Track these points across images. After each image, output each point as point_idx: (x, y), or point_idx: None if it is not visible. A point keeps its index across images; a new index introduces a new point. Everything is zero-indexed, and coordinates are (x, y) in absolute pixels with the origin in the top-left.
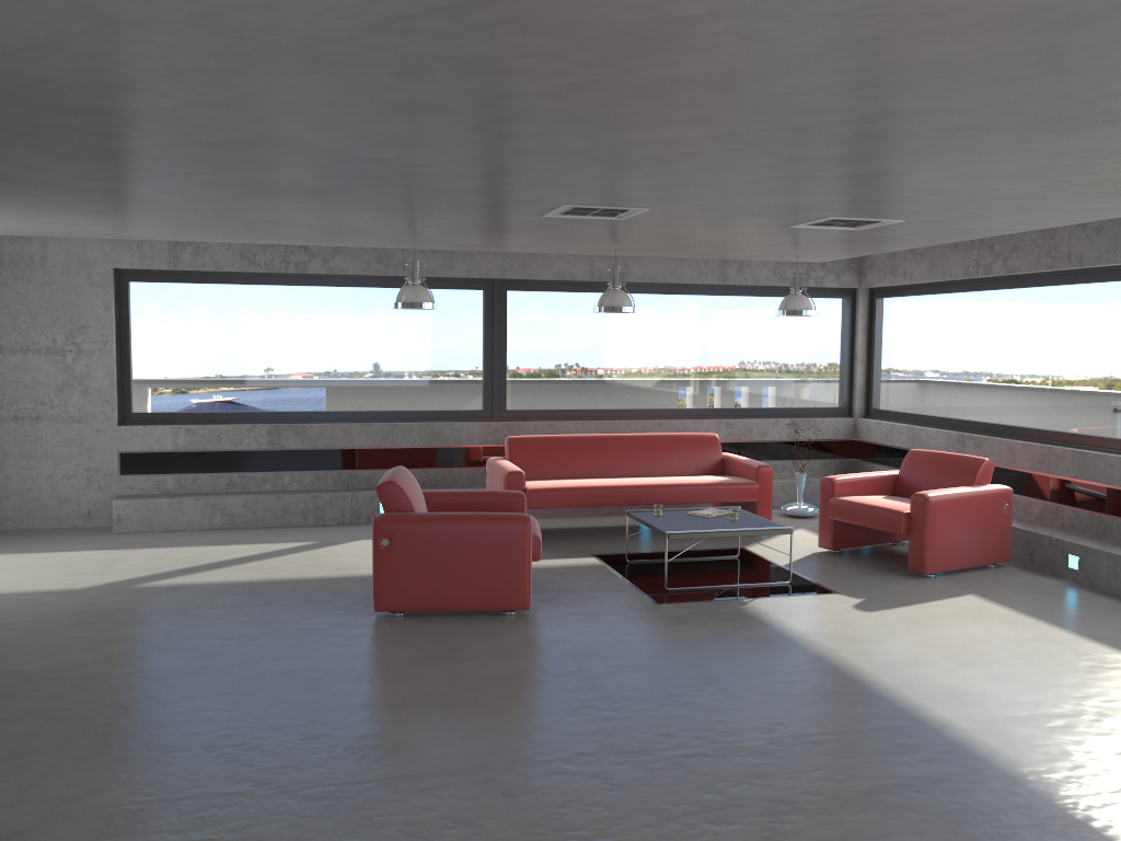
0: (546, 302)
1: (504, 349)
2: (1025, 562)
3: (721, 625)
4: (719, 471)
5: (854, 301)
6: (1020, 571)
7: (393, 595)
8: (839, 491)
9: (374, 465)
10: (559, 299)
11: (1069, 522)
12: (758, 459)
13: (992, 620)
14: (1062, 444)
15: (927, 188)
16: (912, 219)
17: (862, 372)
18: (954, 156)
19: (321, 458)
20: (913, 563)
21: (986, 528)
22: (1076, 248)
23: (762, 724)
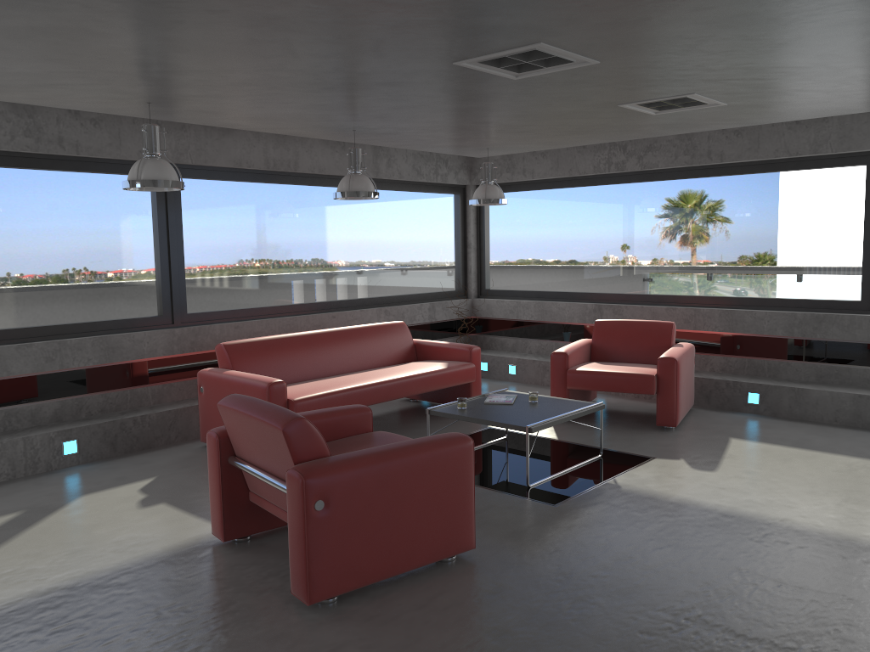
0: (219, 192)
1: (181, 245)
2: (700, 403)
3: (655, 516)
4: (414, 357)
5: (465, 197)
6: (708, 411)
7: (333, 575)
8: (570, 362)
9: (40, 396)
10: (232, 189)
11: (719, 367)
12: None
13: (796, 458)
14: (701, 305)
15: None
16: (736, 103)
17: (474, 259)
18: None
19: None
20: (663, 418)
21: (691, 380)
22: (716, 147)
23: None
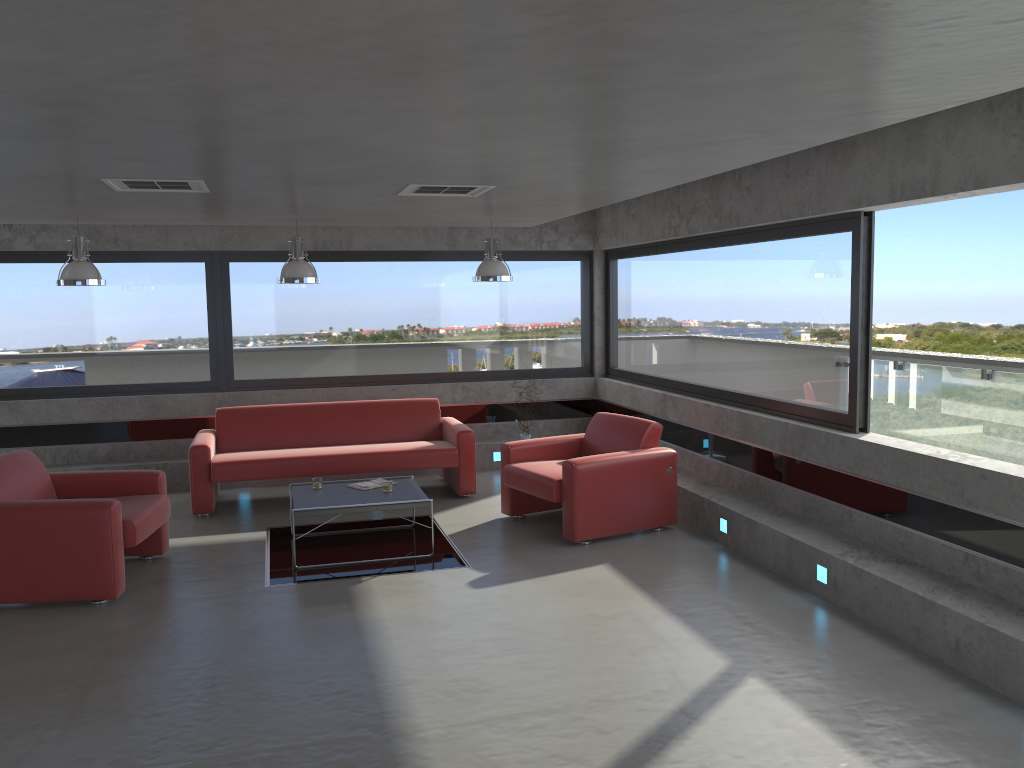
0: (272, 273)
1: (228, 321)
2: (693, 524)
3: (306, 610)
4: (438, 436)
5: (591, 263)
6: (683, 534)
7: None
8: (515, 457)
9: (96, 439)
10: None
11: (737, 483)
12: (497, 420)
13: (595, 595)
14: (735, 404)
15: (426, 153)
16: (501, 184)
17: (600, 333)
18: (349, 117)
19: (38, 434)
20: (566, 531)
21: (646, 492)
22: (735, 208)
23: (209, 740)
